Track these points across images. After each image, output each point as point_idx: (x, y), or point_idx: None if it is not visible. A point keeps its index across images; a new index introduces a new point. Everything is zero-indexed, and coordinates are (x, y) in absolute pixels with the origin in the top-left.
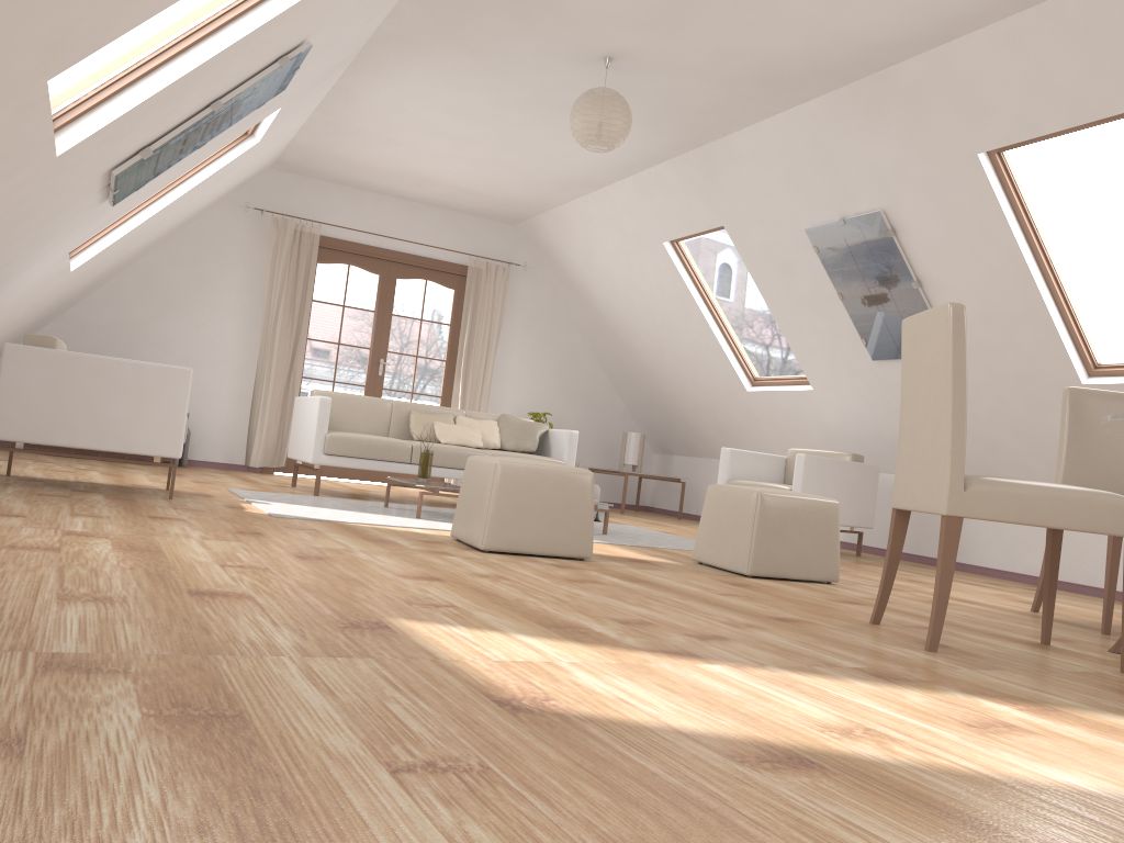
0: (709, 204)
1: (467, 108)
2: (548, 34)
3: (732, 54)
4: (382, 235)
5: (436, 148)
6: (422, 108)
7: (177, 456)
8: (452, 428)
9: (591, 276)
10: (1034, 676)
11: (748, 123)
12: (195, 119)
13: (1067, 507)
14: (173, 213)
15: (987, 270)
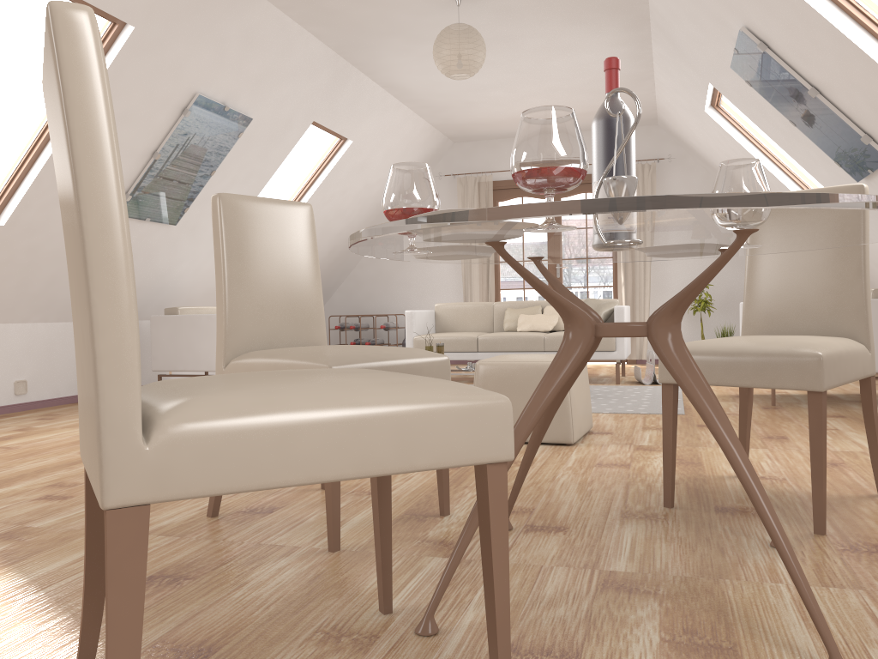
0: (690, 67)
1: None
2: (398, 3)
3: None
4: None
5: (502, 96)
6: (441, 77)
7: None
8: (529, 318)
9: (707, 153)
10: (173, 545)
11: None
12: (146, 167)
13: None
14: (342, 201)
15: (835, 57)
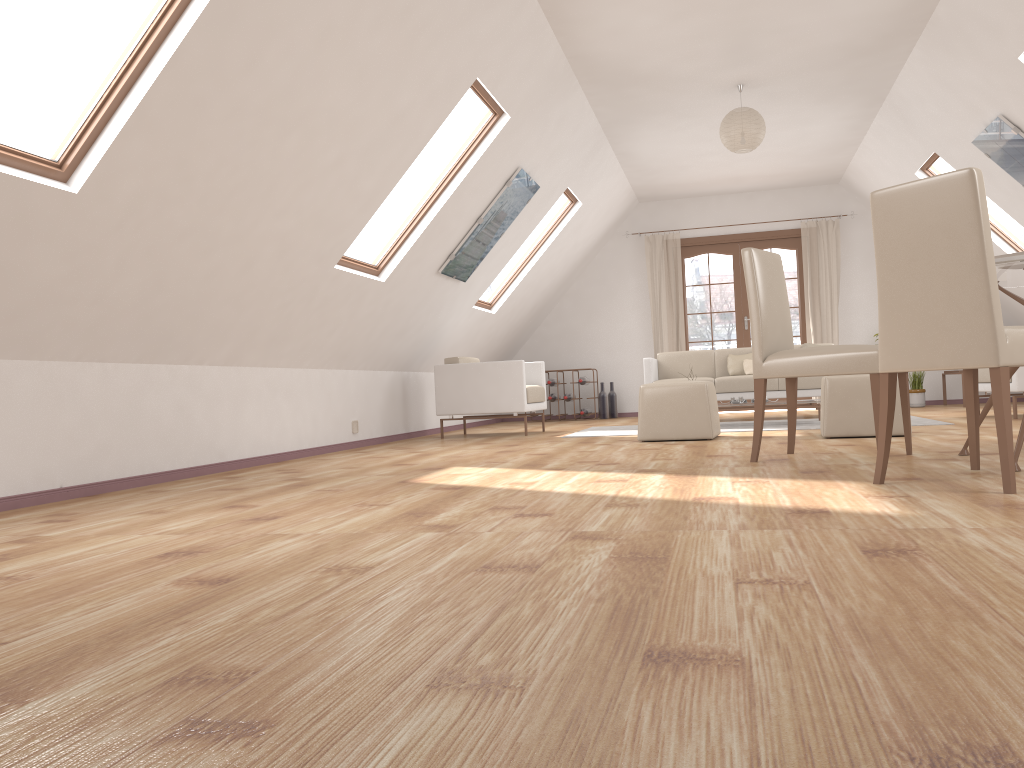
0: (916, 138)
1: (700, 136)
2: (687, 90)
3: (810, 53)
4: (725, 225)
5: (715, 161)
6: (675, 146)
7: (522, 410)
8: None
9: None
10: (771, 467)
11: (893, 76)
12: (471, 231)
13: (824, 361)
14: (556, 260)
15: None
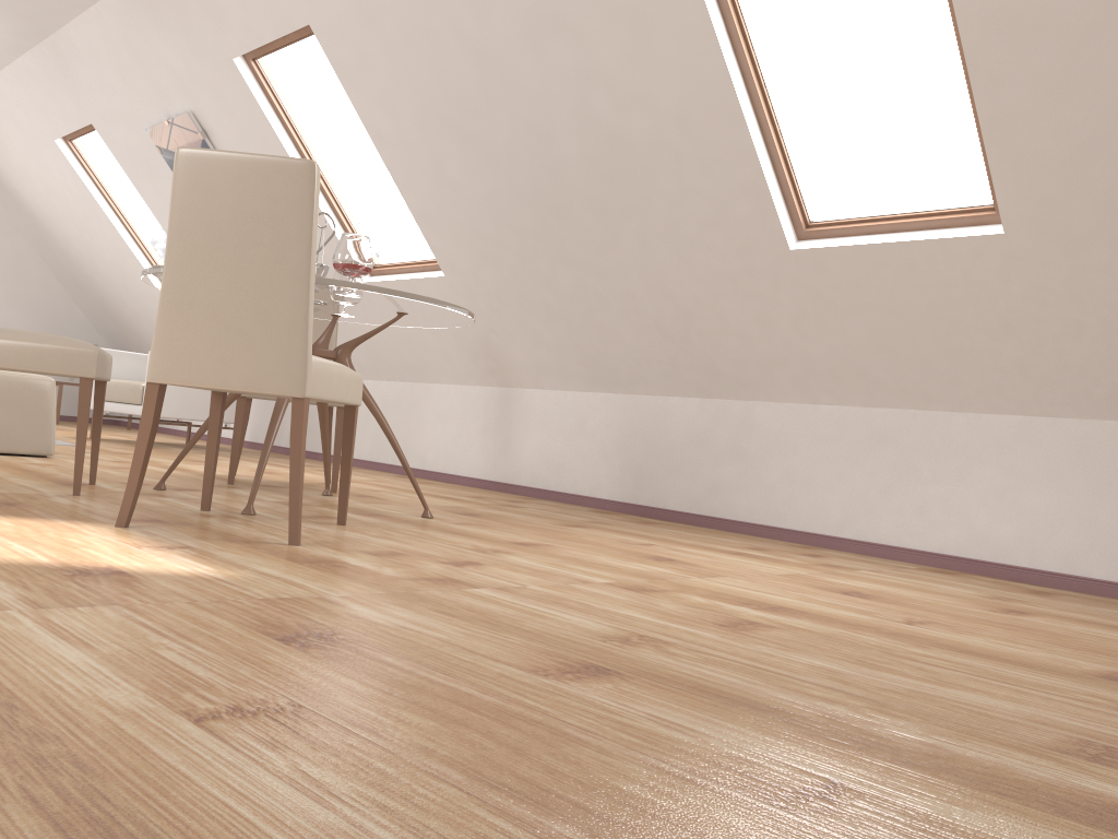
0: (74, 100)
1: None
2: None
3: None
4: None
5: None
6: None
7: None
8: None
9: (14, 175)
10: None
11: (71, 15)
12: None
13: (17, 350)
14: None
15: None
